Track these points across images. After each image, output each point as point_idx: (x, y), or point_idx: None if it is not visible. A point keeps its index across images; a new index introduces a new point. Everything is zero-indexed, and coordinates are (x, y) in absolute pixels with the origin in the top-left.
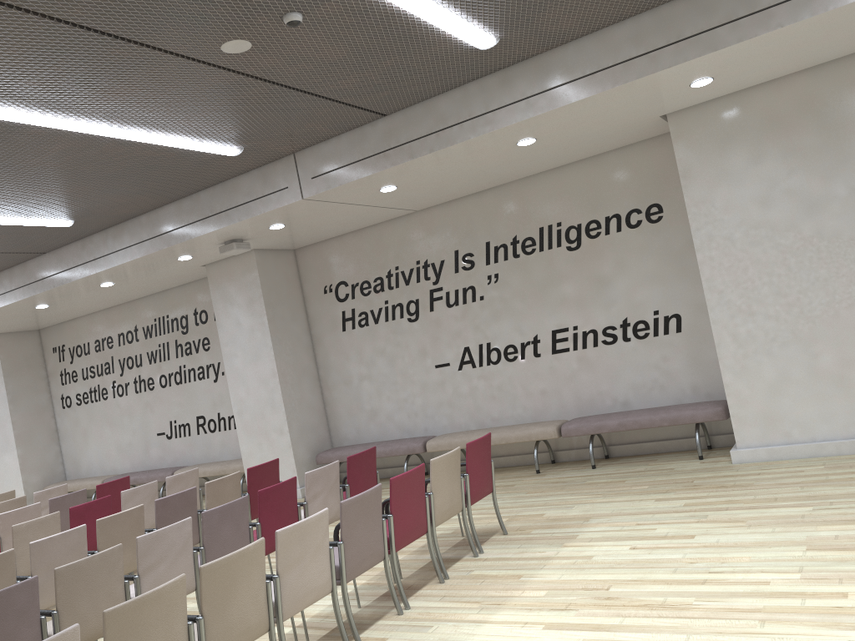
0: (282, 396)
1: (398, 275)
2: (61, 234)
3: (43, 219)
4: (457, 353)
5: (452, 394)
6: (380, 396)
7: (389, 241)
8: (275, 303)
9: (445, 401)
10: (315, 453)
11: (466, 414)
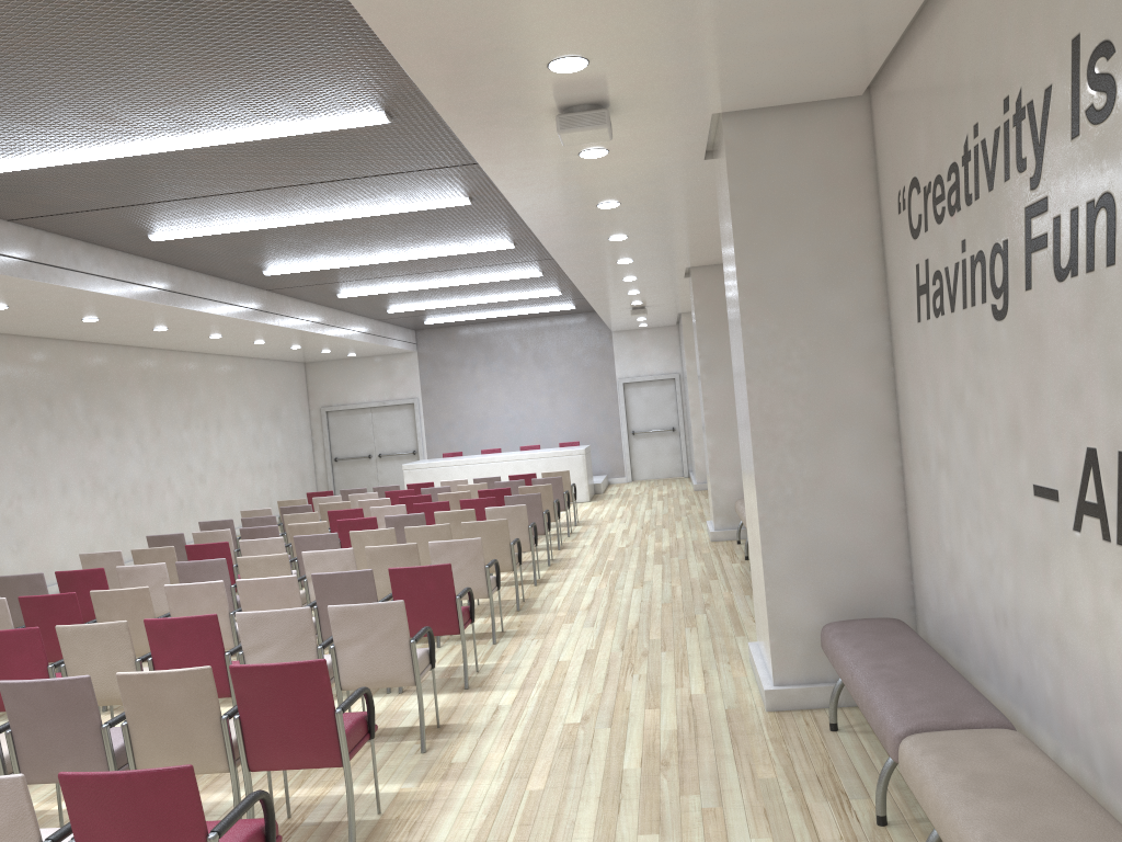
0: (755, 470)
1: (978, 154)
2: (438, 132)
3: (330, 118)
4: (1072, 464)
5: (1062, 607)
6: (960, 528)
7: (964, 38)
8: (774, 243)
9: (1049, 621)
10: (844, 616)
11: (1086, 699)
